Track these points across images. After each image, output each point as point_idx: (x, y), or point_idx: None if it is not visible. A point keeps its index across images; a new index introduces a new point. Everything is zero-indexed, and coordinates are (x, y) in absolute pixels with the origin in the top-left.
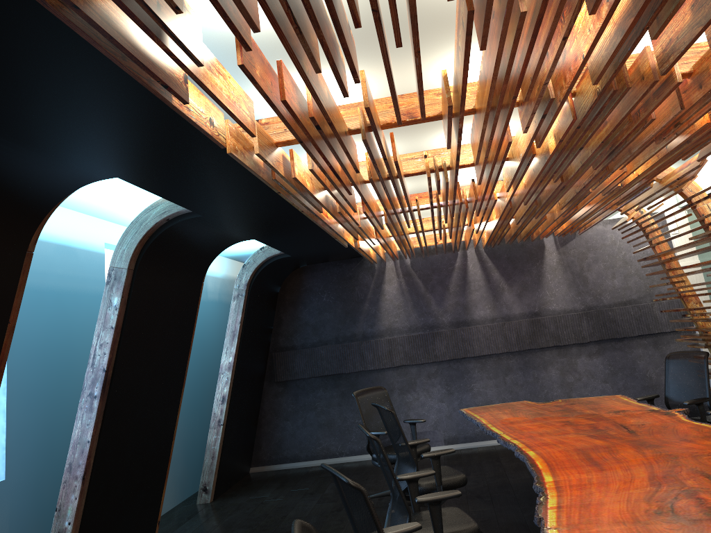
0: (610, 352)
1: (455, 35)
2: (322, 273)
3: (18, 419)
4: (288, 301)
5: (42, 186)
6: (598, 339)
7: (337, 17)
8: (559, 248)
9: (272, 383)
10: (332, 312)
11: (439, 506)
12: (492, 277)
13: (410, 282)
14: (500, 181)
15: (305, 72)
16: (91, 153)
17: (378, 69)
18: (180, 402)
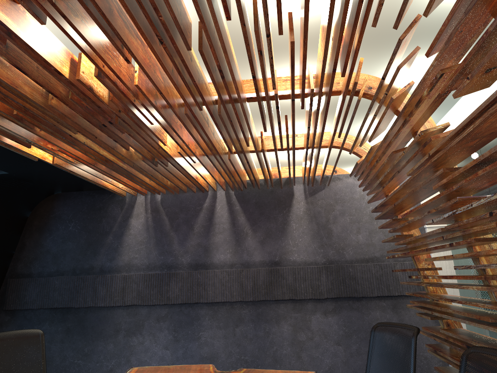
0: (347, 312)
1: None
2: (74, 202)
3: None
4: (35, 227)
5: None
6: (336, 296)
7: None
8: (308, 198)
9: (0, 311)
10: (75, 242)
11: None
12: (238, 221)
13: (157, 218)
14: None
15: None
16: None
17: None
18: None
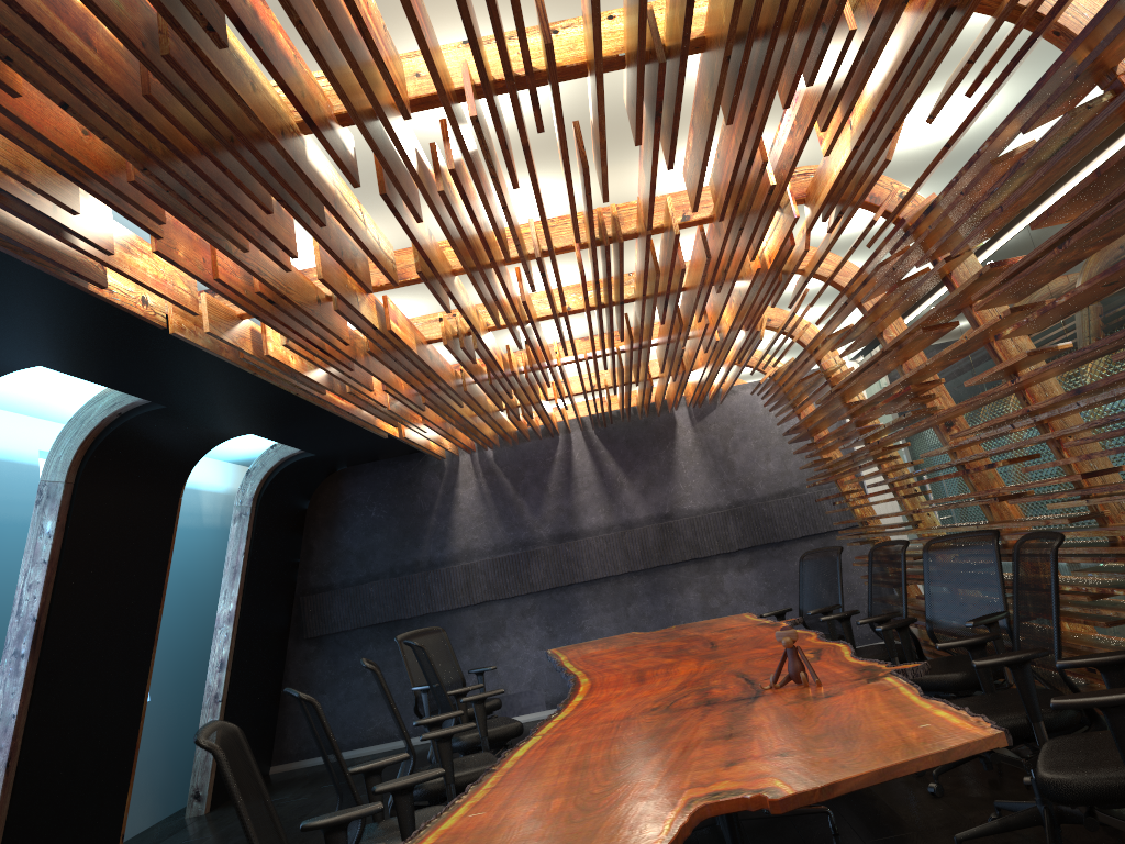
0: (766, 563)
1: None
2: (369, 478)
3: None
4: (321, 521)
5: None
6: (750, 546)
7: (242, 207)
8: (696, 424)
9: (300, 641)
10: (384, 532)
11: (449, 743)
12: (607, 469)
13: (494, 482)
14: (577, 339)
15: (232, 252)
16: (3, 340)
17: None
18: (152, 665)
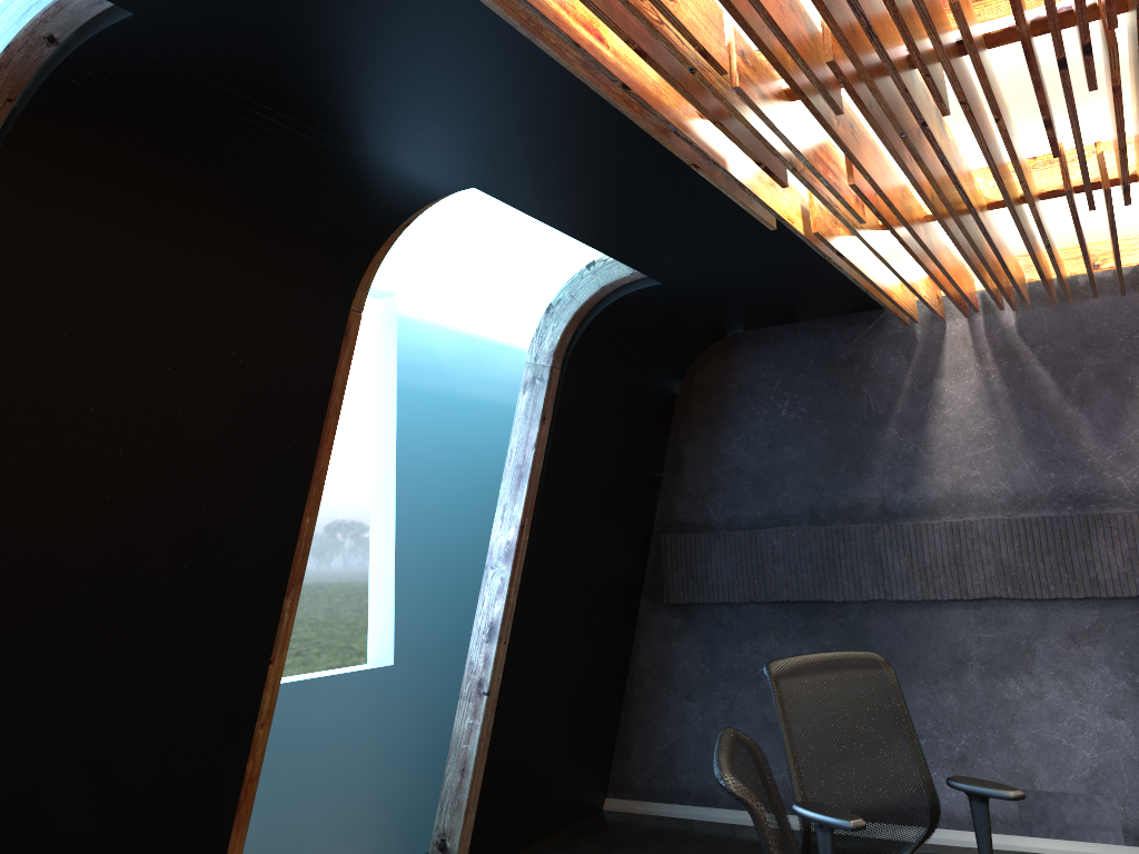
0: None
1: None
2: (779, 351)
3: None
4: (698, 415)
5: None
6: None
7: None
8: None
9: (658, 606)
10: (802, 446)
11: None
12: None
13: (1016, 373)
14: None
15: None
16: None
17: None
18: (287, 626)
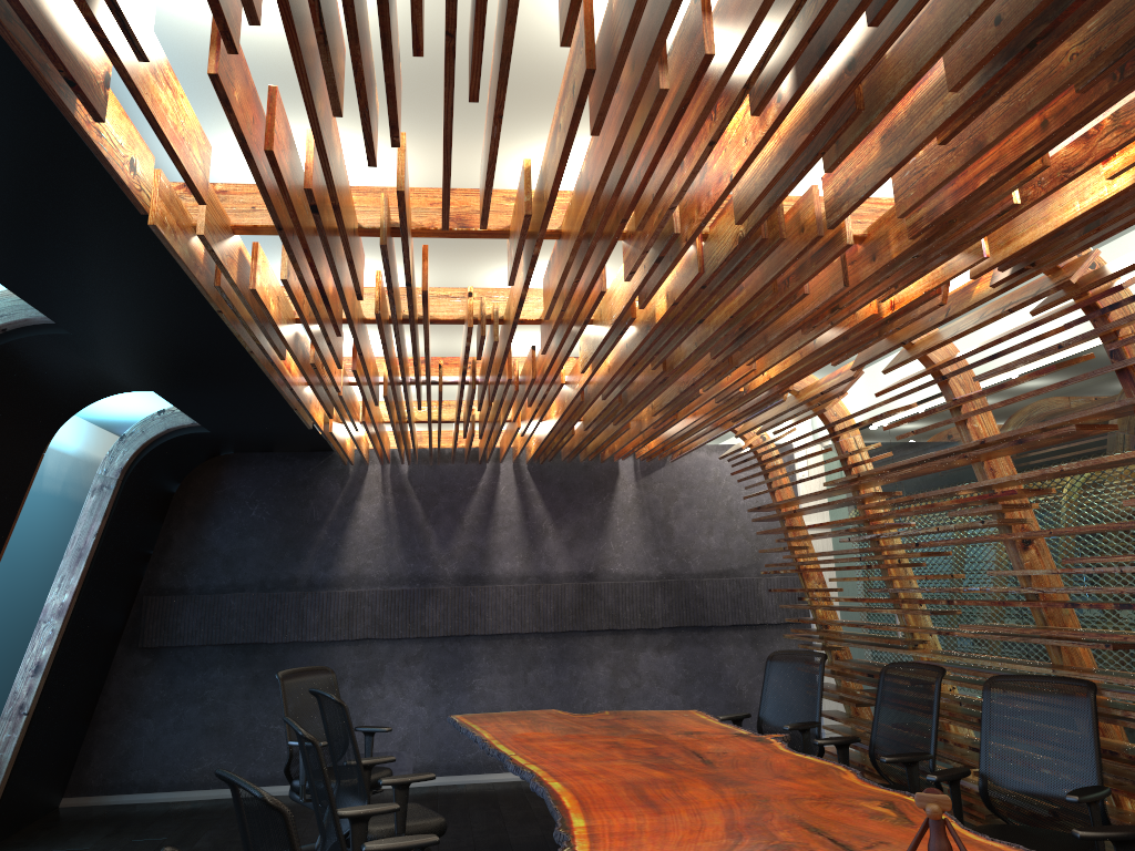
0: (689, 647)
1: (556, 108)
2: (258, 470)
3: None
4: (189, 510)
5: None
6: (675, 625)
7: (389, 30)
8: (640, 479)
9: (133, 649)
10: (263, 537)
11: None
12: (533, 511)
13: (403, 502)
14: (572, 358)
15: (317, 111)
16: None
17: (421, 144)
18: None
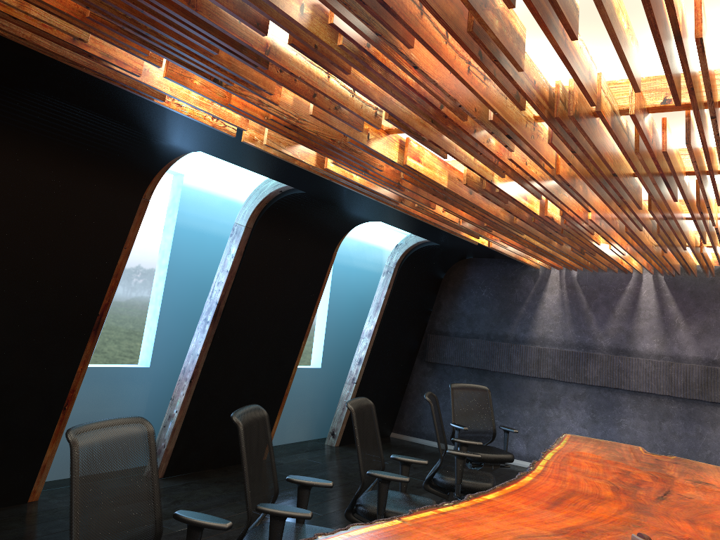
0: None
1: None
2: (485, 268)
3: (167, 326)
4: (449, 289)
5: (146, 152)
6: None
7: (188, 46)
8: None
9: (422, 361)
10: (488, 308)
11: (387, 485)
12: (667, 310)
13: (573, 295)
14: None
15: (221, 84)
16: (162, 130)
17: None
18: (302, 349)
